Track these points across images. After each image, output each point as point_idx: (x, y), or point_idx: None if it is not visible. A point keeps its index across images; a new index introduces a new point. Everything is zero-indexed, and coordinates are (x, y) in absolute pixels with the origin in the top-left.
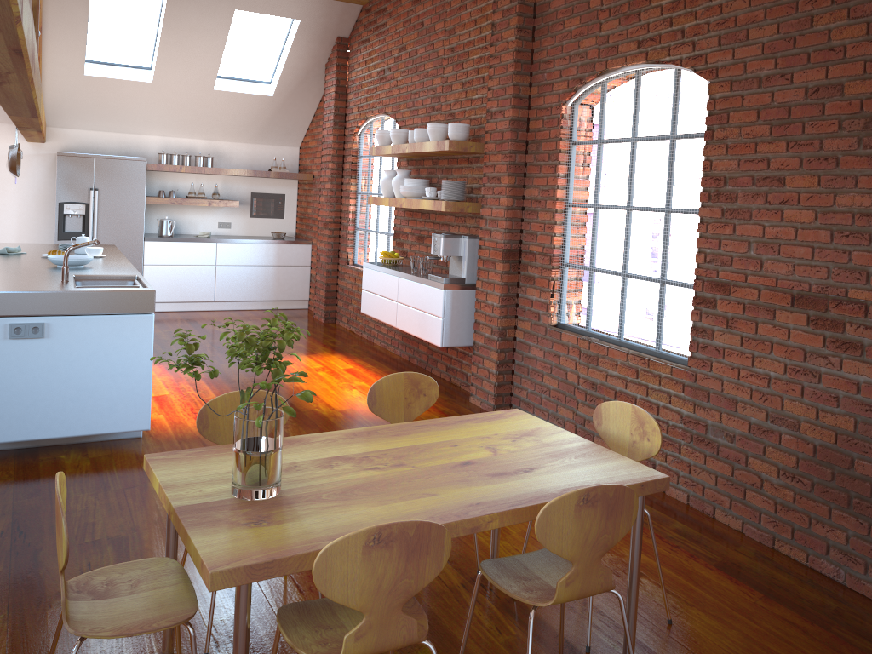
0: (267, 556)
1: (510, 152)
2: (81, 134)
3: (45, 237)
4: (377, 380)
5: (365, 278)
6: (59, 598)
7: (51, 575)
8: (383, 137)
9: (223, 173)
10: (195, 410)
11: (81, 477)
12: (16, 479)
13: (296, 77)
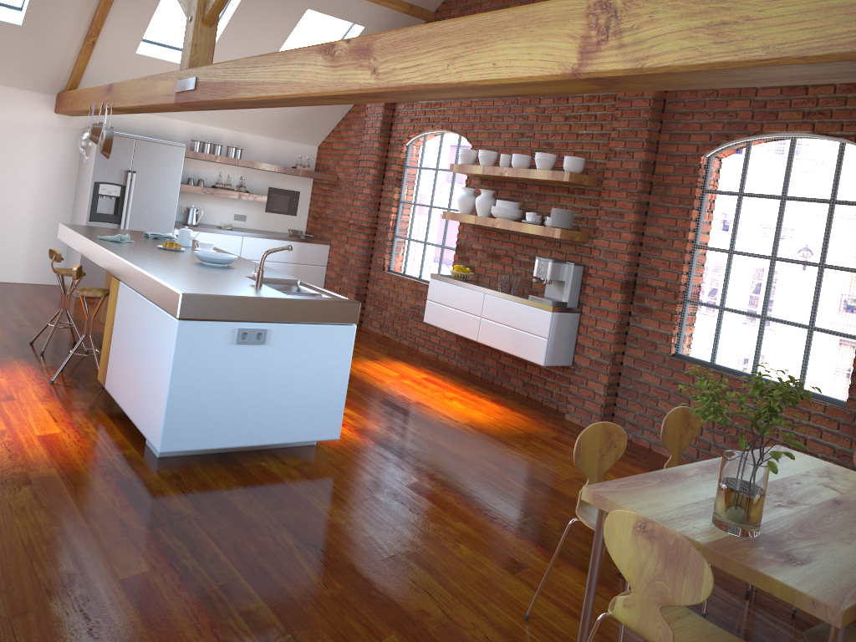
0: (855, 595)
1: (638, 191)
2: None
3: (63, 214)
4: (463, 391)
5: (433, 289)
6: (424, 617)
7: (391, 593)
8: (468, 156)
9: (255, 166)
10: None
11: (305, 487)
12: (246, 487)
13: None
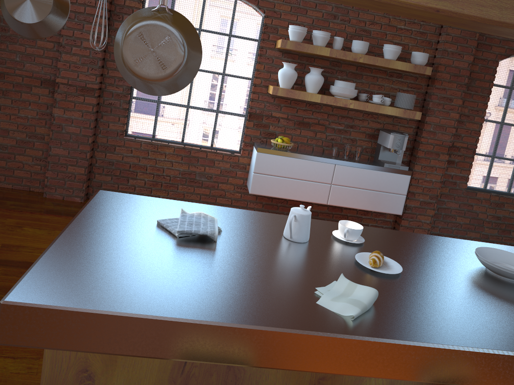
0: None
1: (464, 84)
2: None
3: None
4: None
5: (262, 162)
6: None
7: None
8: (304, 35)
9: None
10: None
11: None
12: None
13: None
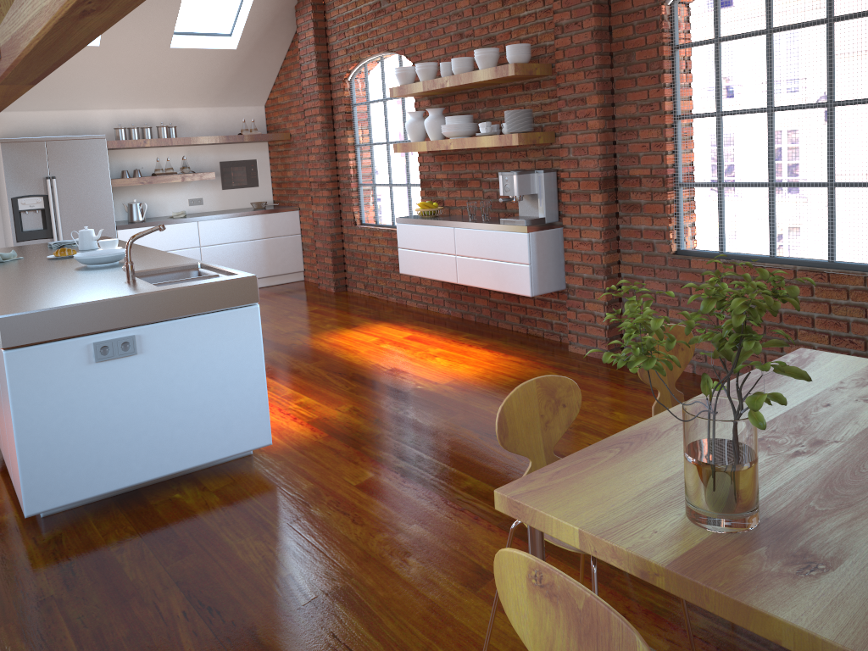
0: None
1: (596, 67)
2: (17, 116)
3: None
4: (451, 343)
5: (402, 235)
6: None
7: None
8: (406, 75)
9: (193, 142)
10: (285, 411)
11: (223, 518)
12: (143, 536)
13: (262, 24)
